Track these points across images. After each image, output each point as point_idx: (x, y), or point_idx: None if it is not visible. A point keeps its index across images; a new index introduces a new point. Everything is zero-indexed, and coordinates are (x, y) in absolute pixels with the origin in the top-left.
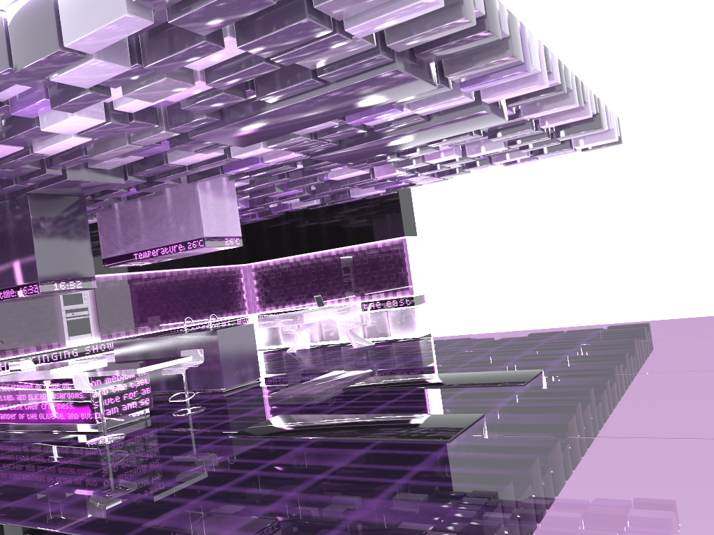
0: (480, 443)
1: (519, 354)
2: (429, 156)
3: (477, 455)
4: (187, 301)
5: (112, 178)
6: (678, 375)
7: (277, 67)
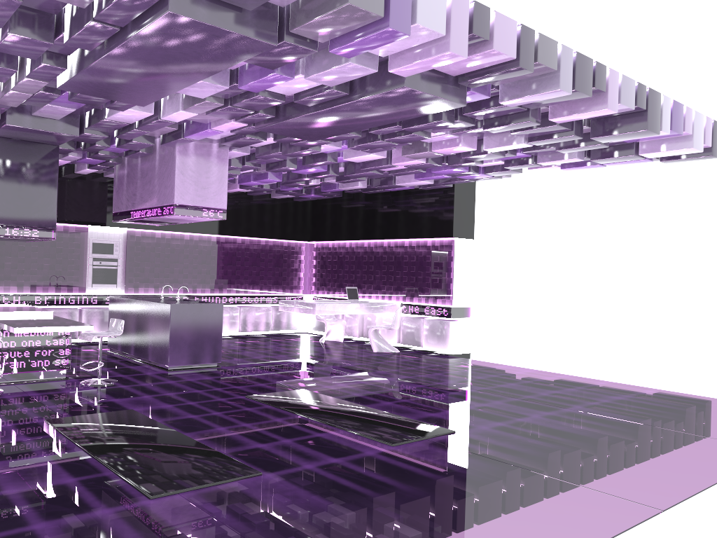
0: (164, 514)
1: (484, 402)
2: (437, 145)
3: (120, 530)
4: (229, 269)
5: (63, 129)
6: (570, 490)
7: (17, 1)
